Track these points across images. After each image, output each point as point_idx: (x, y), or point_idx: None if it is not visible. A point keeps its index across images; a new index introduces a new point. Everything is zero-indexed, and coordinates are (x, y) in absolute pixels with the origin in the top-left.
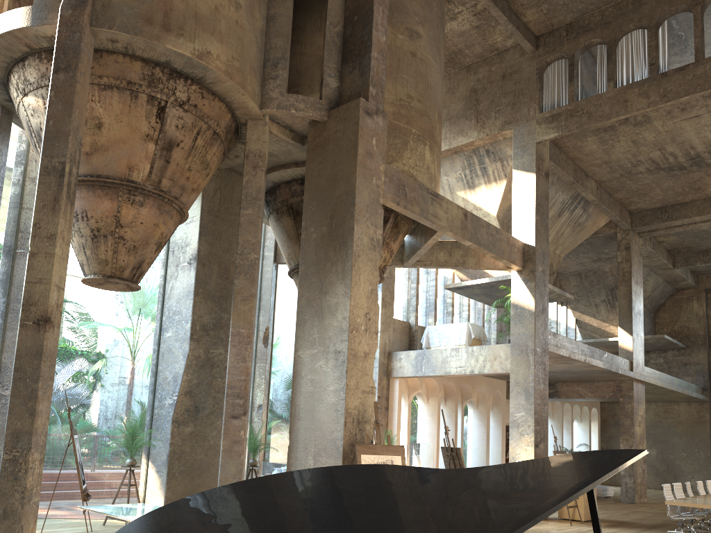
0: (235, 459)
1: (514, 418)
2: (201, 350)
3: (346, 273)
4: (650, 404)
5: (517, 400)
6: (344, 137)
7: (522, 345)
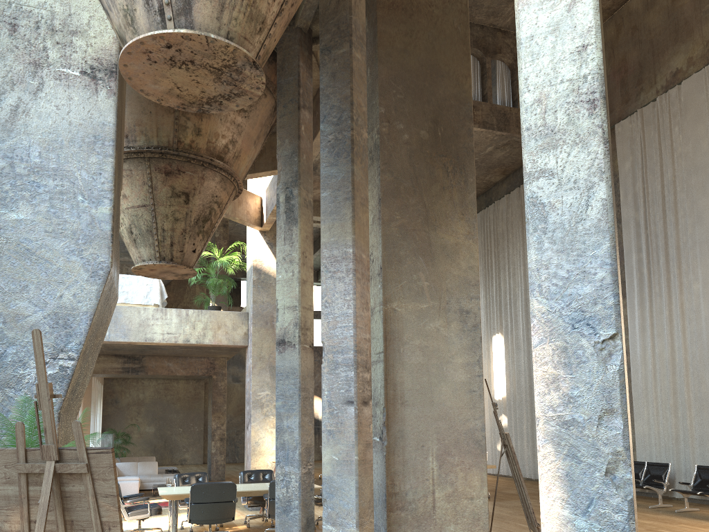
0: (368, 475)
1: (257, 398)
2: (113, 266)
3: (467, 208)
4: (152, 381)
5: (261, 377)
6: (446, 21)
7: (267, 316)
